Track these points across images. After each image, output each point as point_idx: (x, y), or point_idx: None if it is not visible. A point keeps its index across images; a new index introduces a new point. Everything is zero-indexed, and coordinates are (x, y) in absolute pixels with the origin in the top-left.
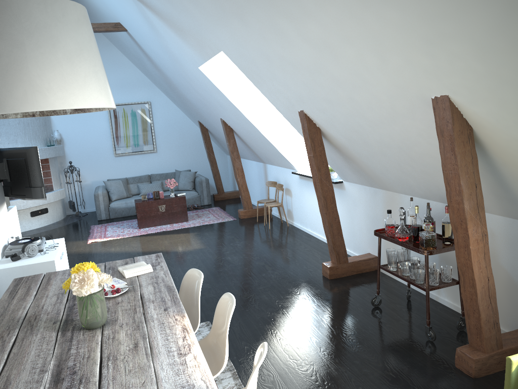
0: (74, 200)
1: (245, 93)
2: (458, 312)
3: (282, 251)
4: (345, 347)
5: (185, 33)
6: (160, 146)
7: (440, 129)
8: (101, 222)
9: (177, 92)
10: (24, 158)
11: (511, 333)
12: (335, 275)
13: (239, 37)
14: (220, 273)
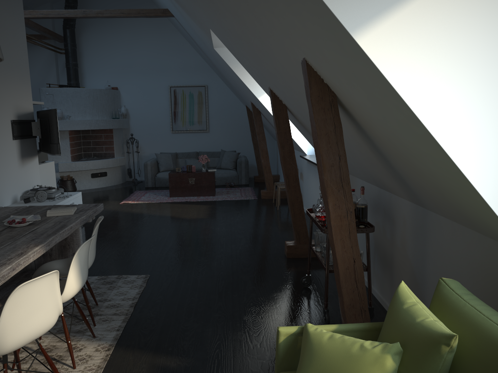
0: (133, 169)
1: None
2: (381, 304)
3: (269, 229)
4: (241, 315)
5: (190, 13)
6: (213, 126)
7: (306, 95)
8: (147, 189)
9: (223, 76)
10: (47, 118)
11: None
12: (293, 255)
13: (206, 12)
14: (198, 239)
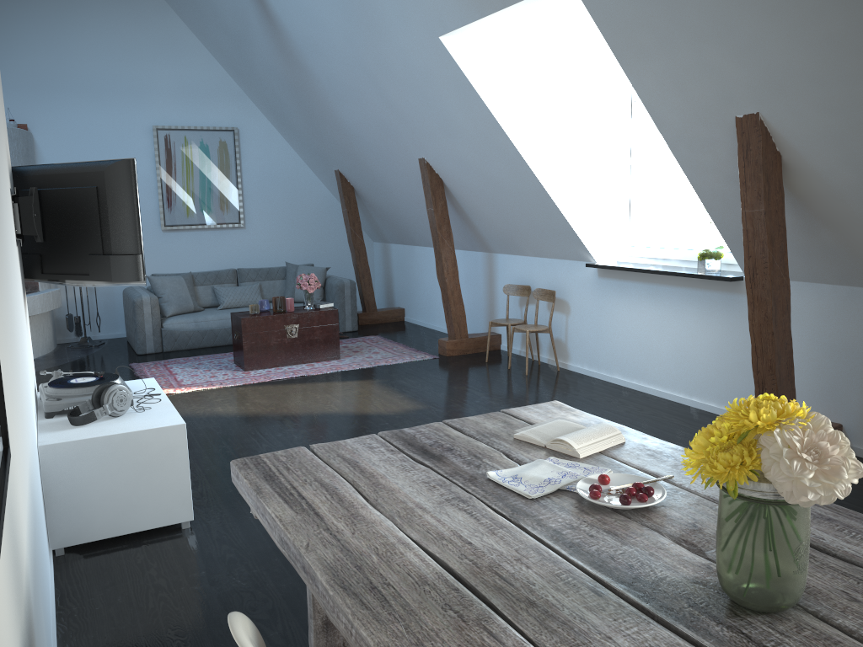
0: (74, 315)
1: (518, 101)
2: None
3: (600, 416)
4: None
5: None
6: (252, 216)
7: None
8: (148, 357)
9: (314, 109)
10: (94, 186)
11: None
12: None
13: None
14: None
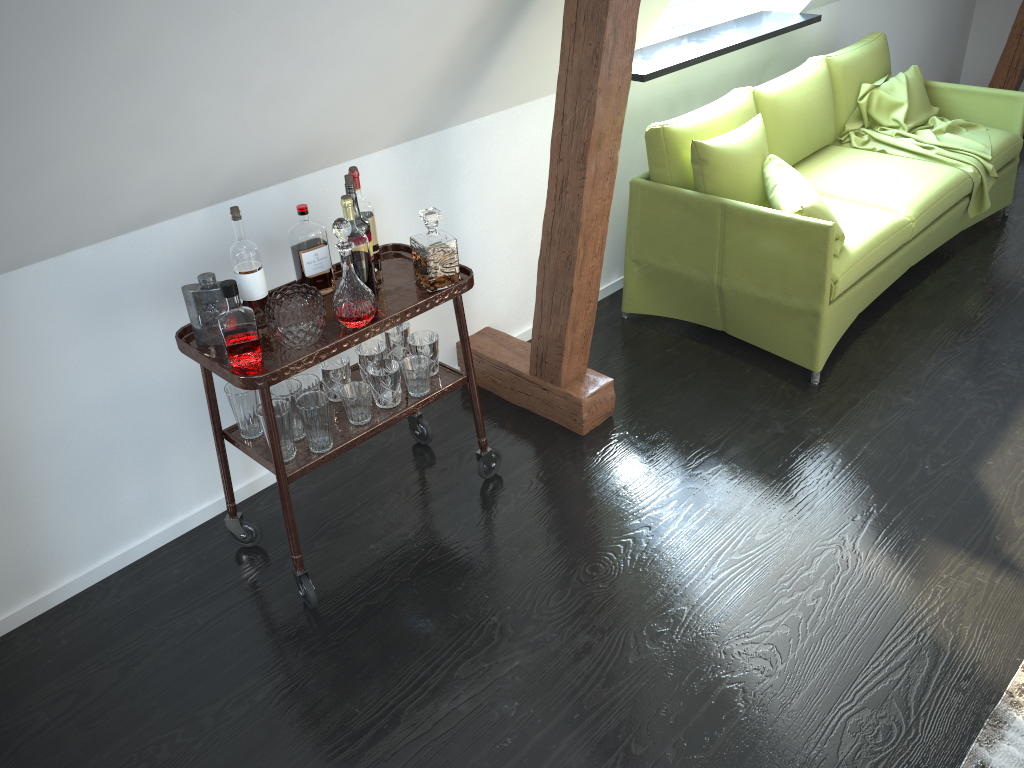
0: None
1: None
2: None
3: None
4: (600, 608)
5: None
6: None
7: None
8: None
9: None
10: None
11: (489, 352)
12: None
13: None
14: None
